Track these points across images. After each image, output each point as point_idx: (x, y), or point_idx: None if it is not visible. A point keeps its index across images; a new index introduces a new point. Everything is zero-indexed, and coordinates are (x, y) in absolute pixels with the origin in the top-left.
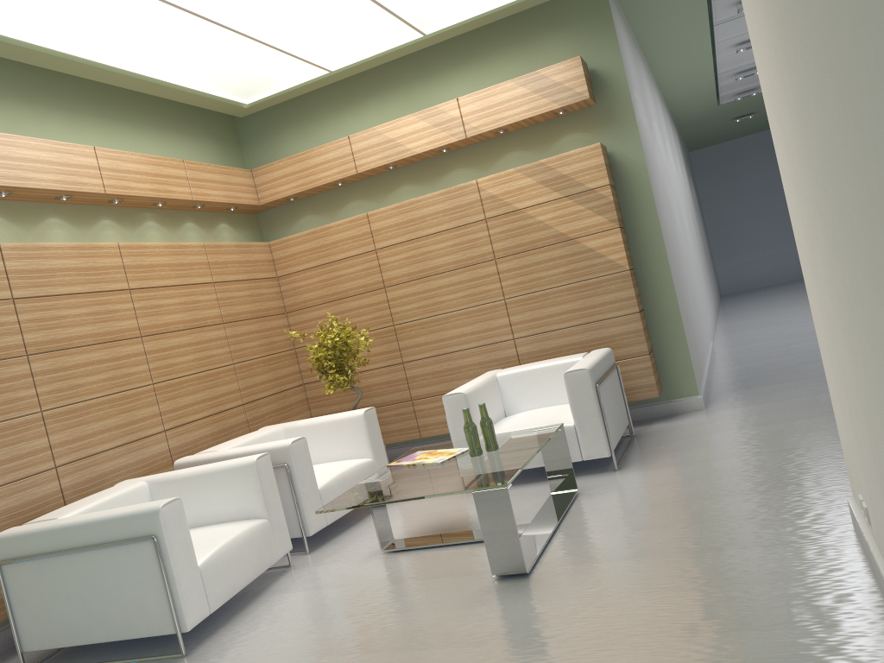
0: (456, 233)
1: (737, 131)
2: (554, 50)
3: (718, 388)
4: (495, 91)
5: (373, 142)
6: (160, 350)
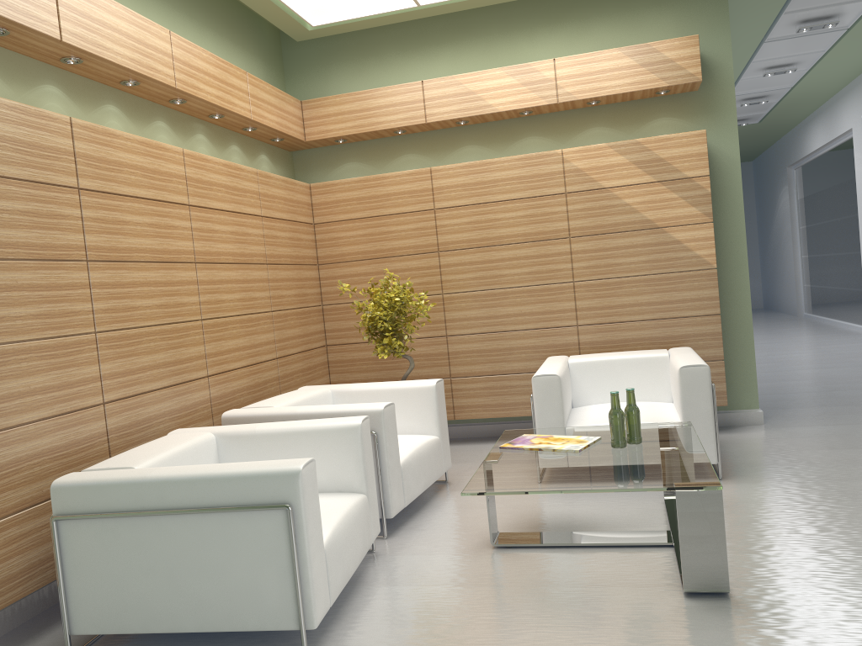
0: (529, 204)
1: None
2: (659, 26)
3: None
4: (599, 57)
5: (450, 91)
6: (210, 282)
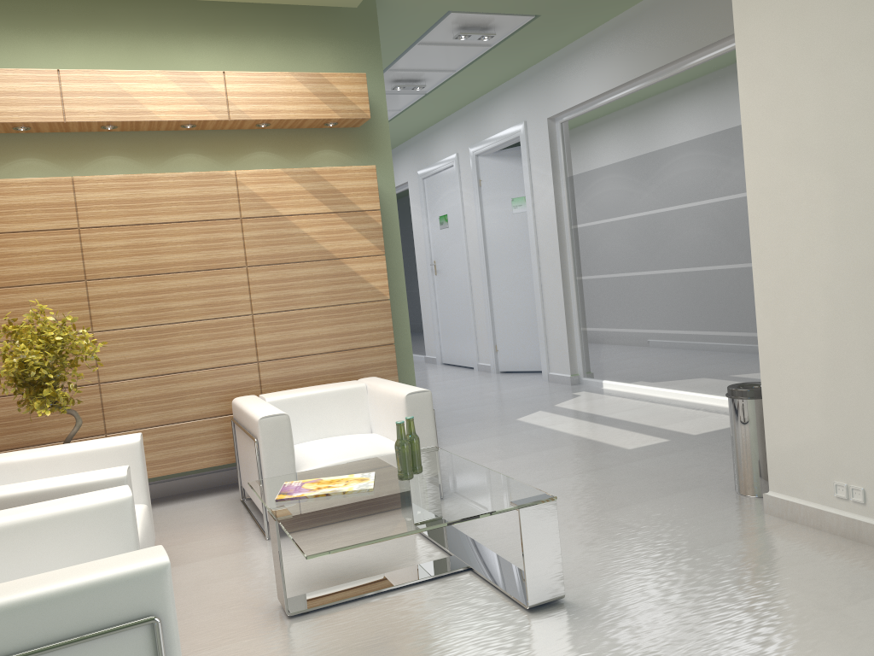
0: (201, 228)
1: None
2: (320, 59)
3: None
4: (272, 78)
5: (97, 88)
6: None
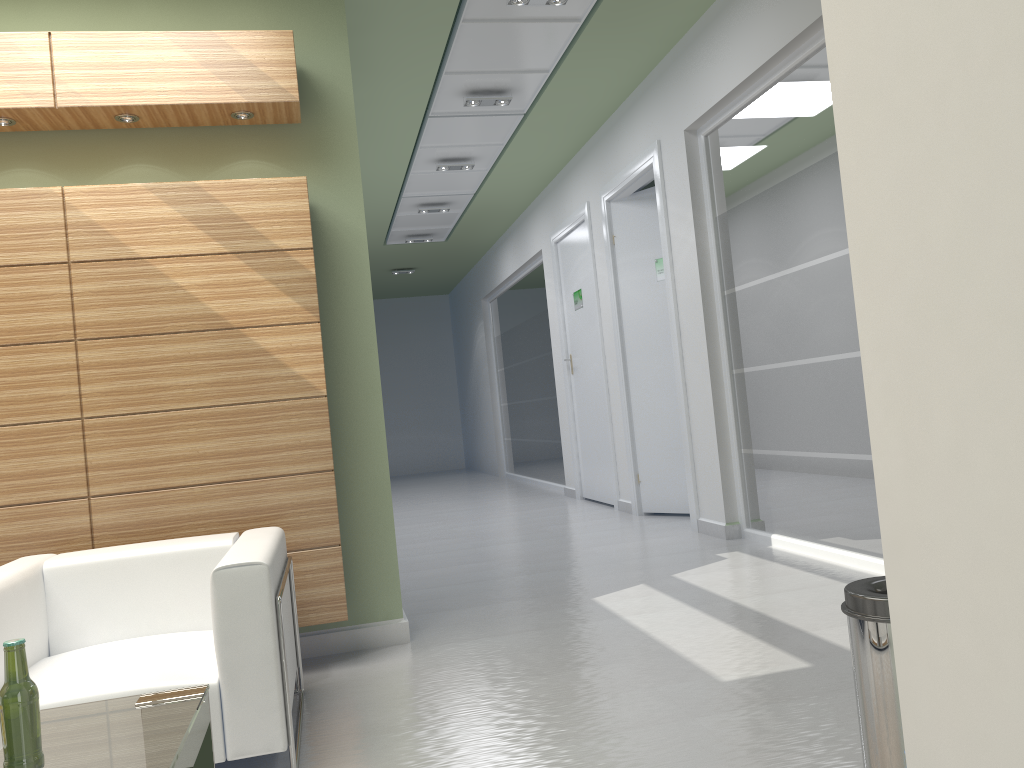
0: None
1: (388, 289)
2: (243, 21)
3: (412, 605)
4: (131, 41)
5: None
6: None
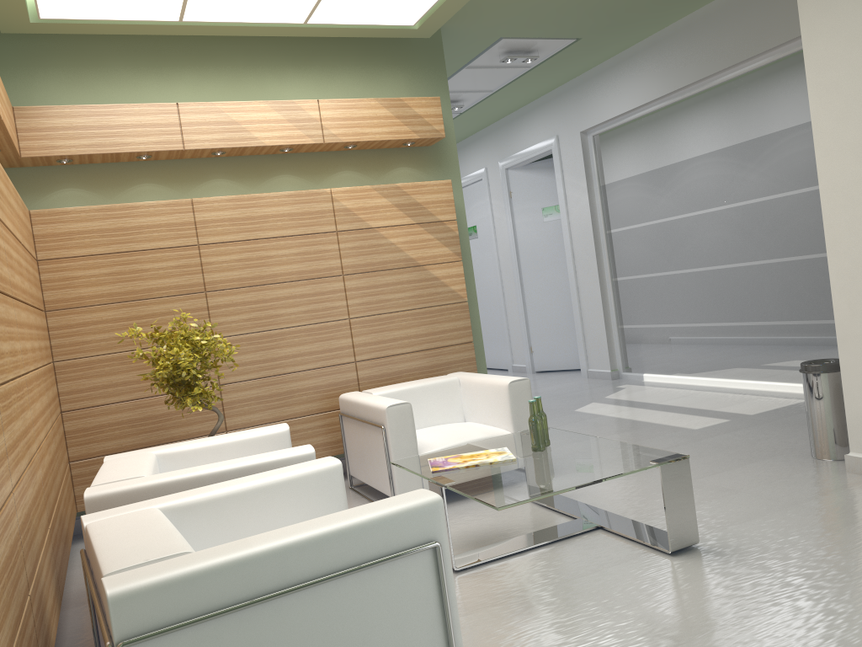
0: (302, 241)
1: None
2: (395, 85)
3: None
4: (359, 104)
5: (211, 118)
6: (20, 325)
